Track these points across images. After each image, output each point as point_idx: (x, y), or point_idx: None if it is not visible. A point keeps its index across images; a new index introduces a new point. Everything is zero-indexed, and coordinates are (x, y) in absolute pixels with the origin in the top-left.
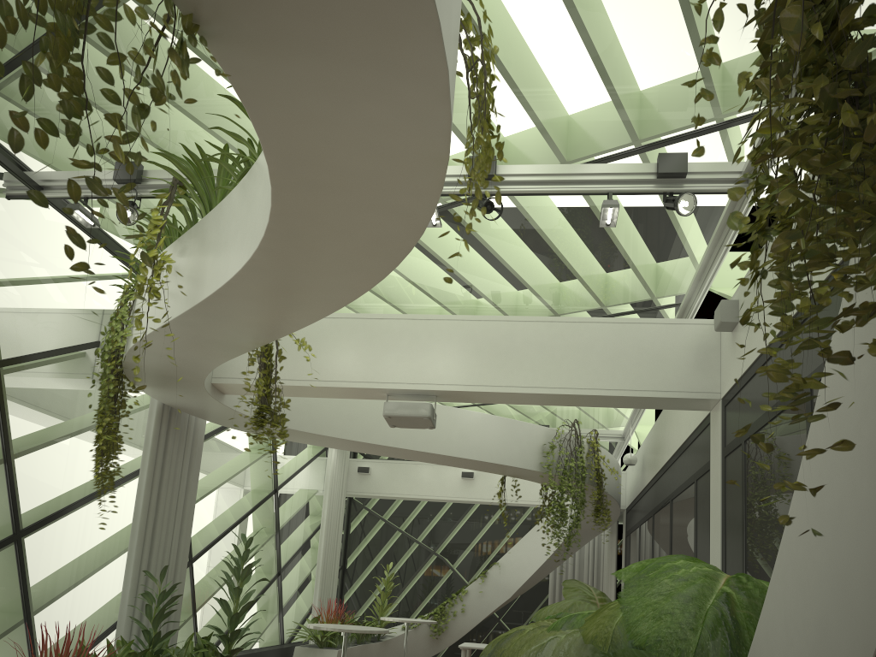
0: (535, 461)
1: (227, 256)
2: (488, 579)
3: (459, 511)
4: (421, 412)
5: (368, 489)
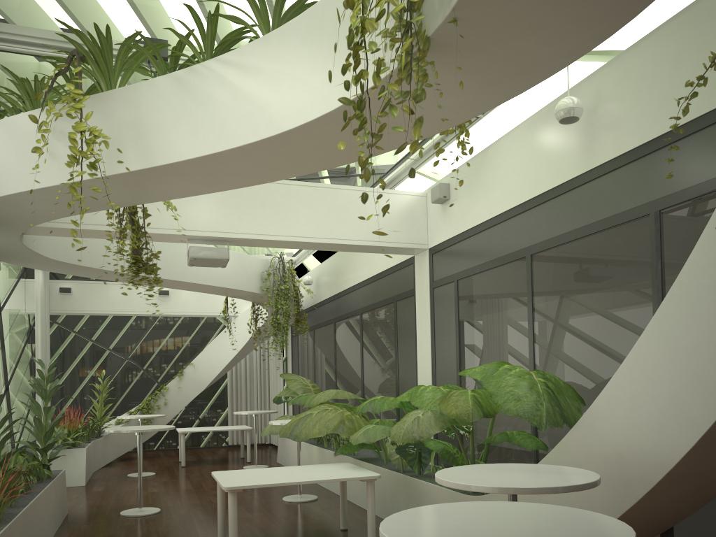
0: (257, 285)
1: (164, 139)
2: (185, 377)
3: (147, 322)
4: (222, 255)
5: (71, 308)
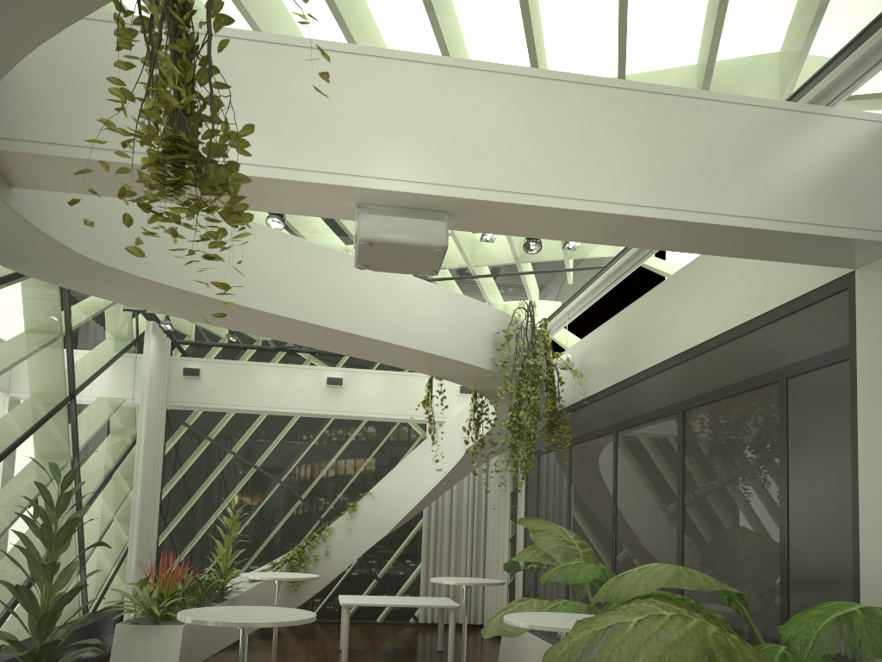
0: (487, 356)
1: None
2: (359, 513)
3: (311, 428)
4: (431, 238)
5: (198, 399)
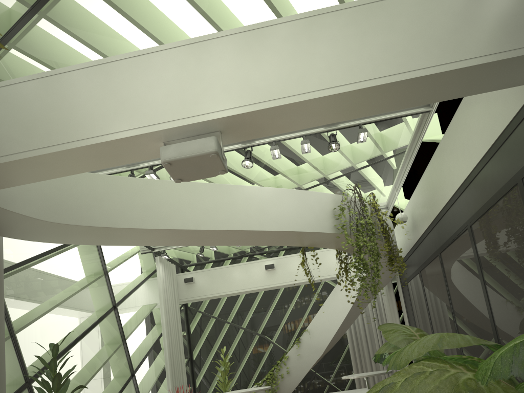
0: (330, 225)
1: None
2: (302, 344)
3: (269, 298)
4: (205, 149)
5: (195, 294)
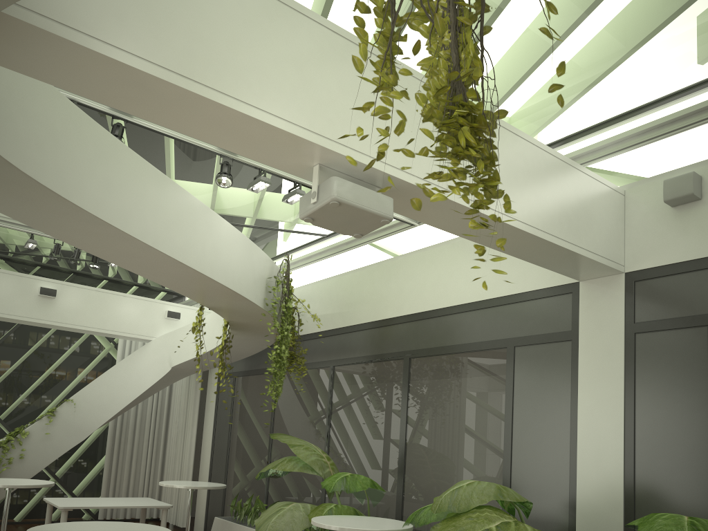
0: (262, 296)
1: None
2: (58, 419)
3: None
4: (383, 210)
5: None
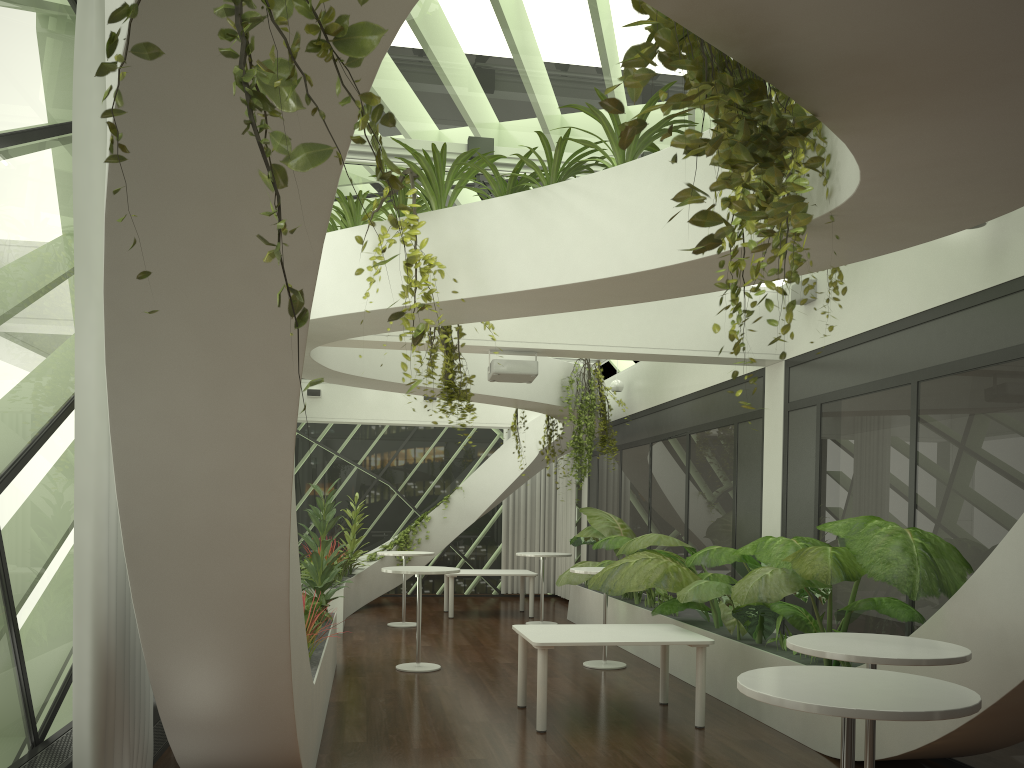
0: (556, 396)
1: (500, 266)
2: (452, 504)
3: (404, 432)
4: (529, 370)
5: (320, 414)
